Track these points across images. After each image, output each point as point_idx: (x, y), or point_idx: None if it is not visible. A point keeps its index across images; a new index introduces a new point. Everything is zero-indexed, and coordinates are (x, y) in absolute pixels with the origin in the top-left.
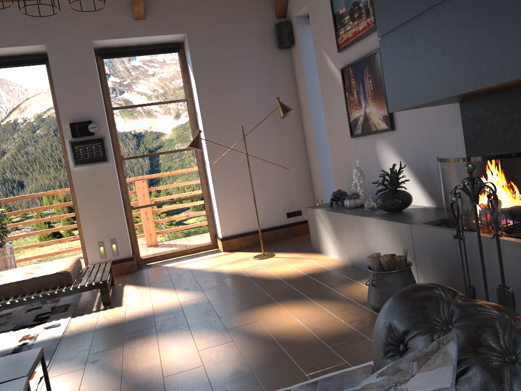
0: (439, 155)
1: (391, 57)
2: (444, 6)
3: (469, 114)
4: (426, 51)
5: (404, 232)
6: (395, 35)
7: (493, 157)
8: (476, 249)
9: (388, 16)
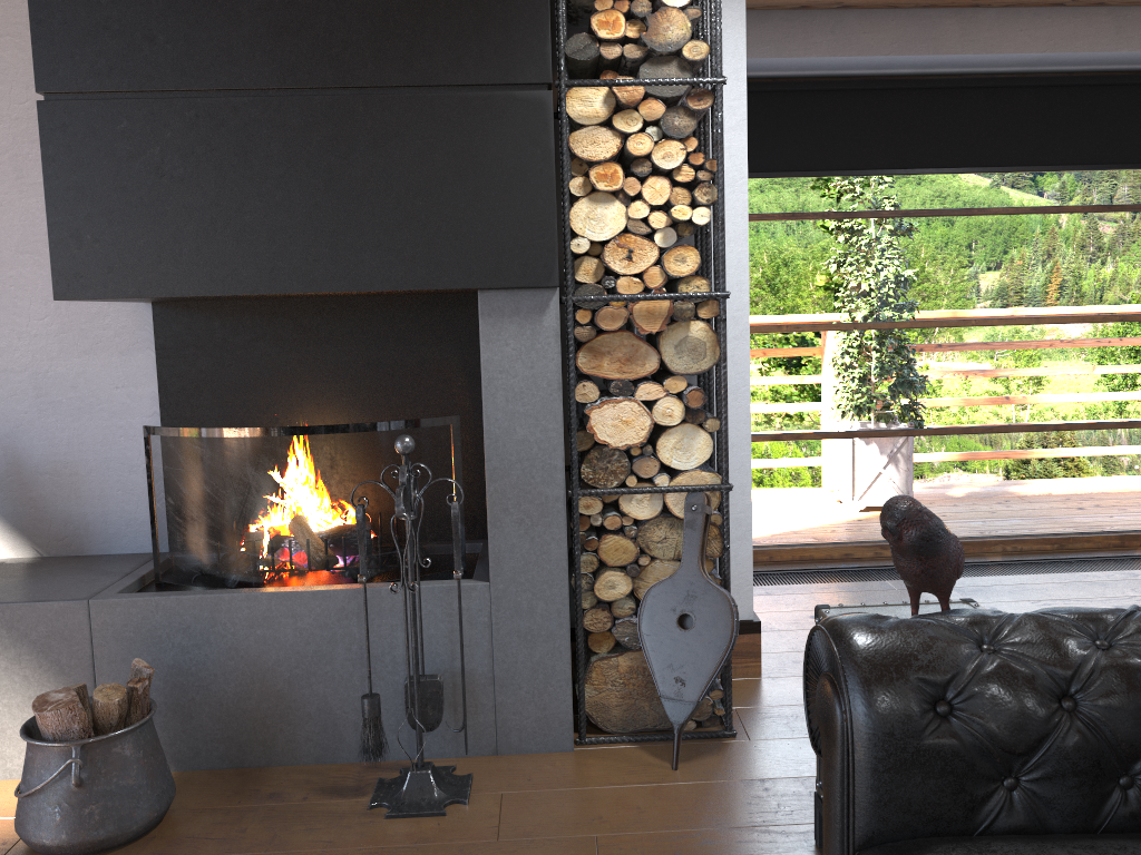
0: (66, 422)
1: (90, 158)
2: (313, 101)
3: (184, 332)
4: (239, 179)
5: (54, 626)
6: (120, 110)
7: (366, 426)
8: (327, 621)
9: (96, 54)
